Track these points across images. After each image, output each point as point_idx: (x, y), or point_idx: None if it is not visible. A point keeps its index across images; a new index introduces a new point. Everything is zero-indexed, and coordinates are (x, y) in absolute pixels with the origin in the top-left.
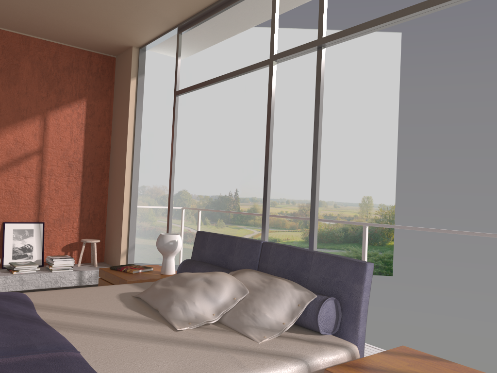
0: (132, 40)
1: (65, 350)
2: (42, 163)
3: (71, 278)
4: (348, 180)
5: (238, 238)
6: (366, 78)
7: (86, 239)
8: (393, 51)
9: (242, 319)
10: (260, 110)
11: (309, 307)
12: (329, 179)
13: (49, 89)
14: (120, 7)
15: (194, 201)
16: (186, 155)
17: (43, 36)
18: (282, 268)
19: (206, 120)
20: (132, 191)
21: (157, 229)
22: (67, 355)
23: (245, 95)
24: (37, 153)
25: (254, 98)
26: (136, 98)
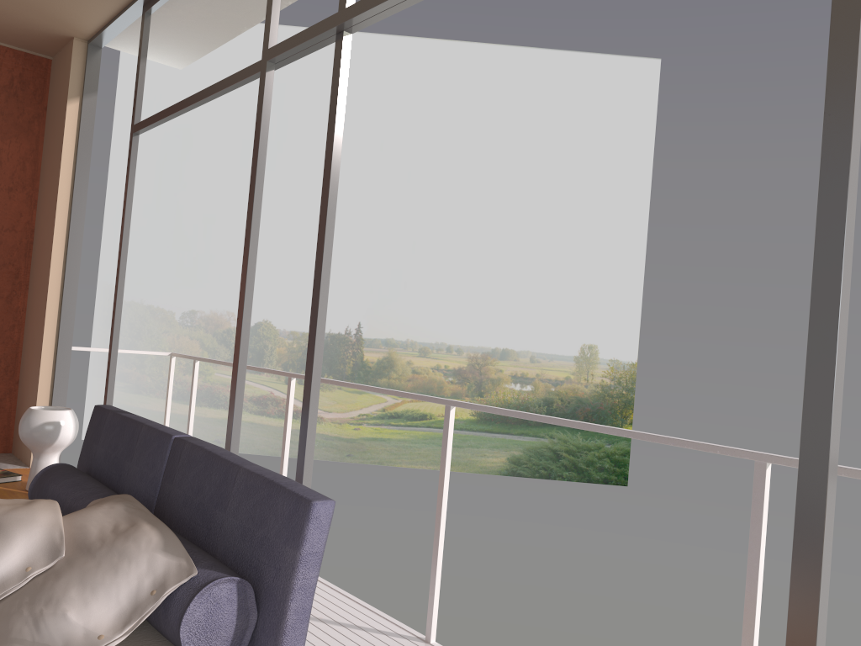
0: (68, 24)
1: None
2: None
3: None
4: (557, 315)
5: (143, 425)
6: (595, 137)
7: None
8: (645, 92)
9: (15, 622)
10: (408, 184)
11: (176, 598)
12: (523, 313)
13: None
14: None
15: (283, 342)
16: (271, 259)
17: None
18: (190, 497)
19: (310, 198)
20: (62, 318)
21: (214, 390)
22: None
23: (381, 156)
24: None
25: (397, 163)
26: (78, 138)
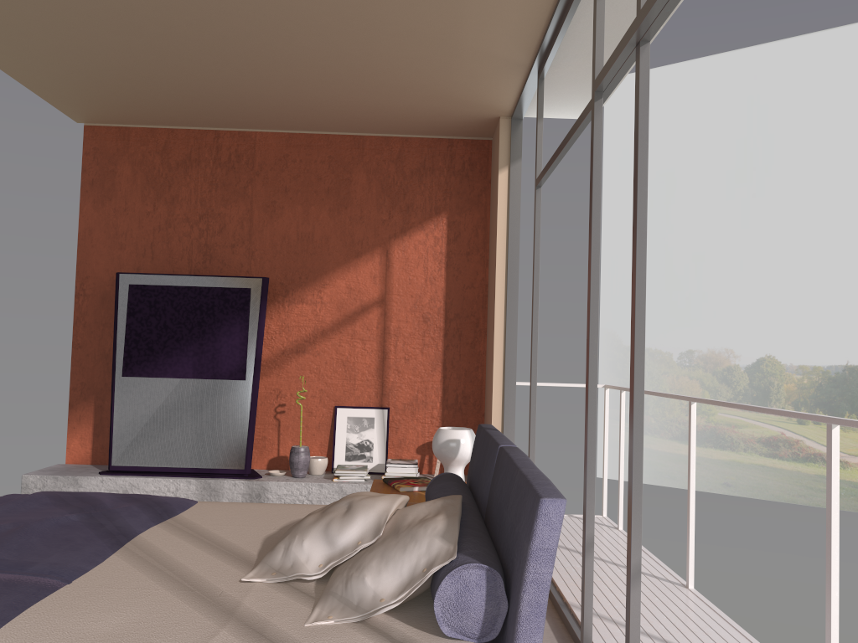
0: (491, 107)
1: (50, 577)
2: (385, 319)
3: None
4: None
5: (490, 438)
6: None
7: None
8: None
9: (337, 580)
10: None
11: (439, 577)
12: None
13: (392, 207)
14: (429, 61)
15: (791, 378)
16: (769, 290)
17: (380, 131)
18: (497, 498)
19: (808, 218)
20: (506, 358)
21: (718, 430)
22: (37, 583)
23: None
24: (378, 304)
25: None
26: (508, 201)
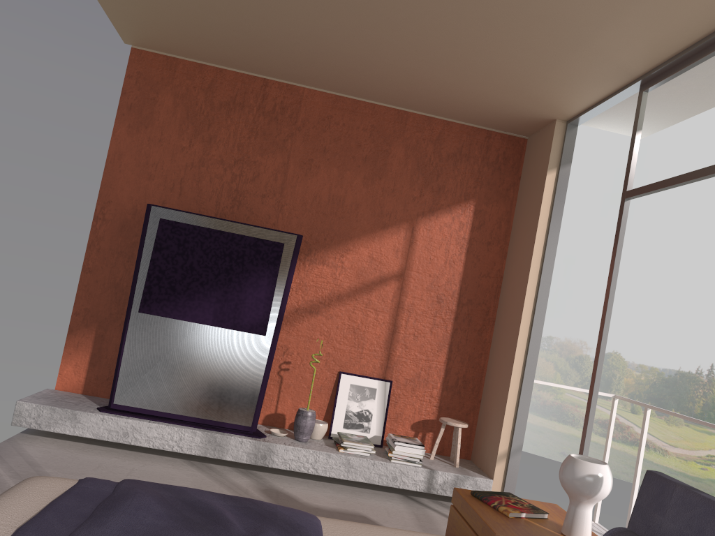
0: (557, 109)
1: None
2: (401, 293)
3: (416, 478)
4: None
5: None
6: None
7: (447, 419)
8: None
9: None
10: None
11: None
12: None
13: (424, 186)
14: (542, 52)
15: (631, 373)
16: (624, 297)
17: (426, 110)
18: None
19: (666, 244)
20: (528, 354)
21: (564, 407)
22: None
23: None
24: (396, 278)
25: None
26: (552, 202)
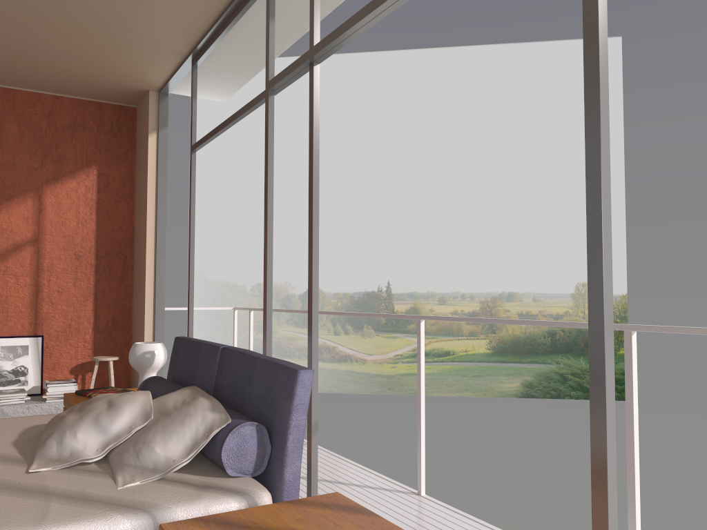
0: (144, 81)
1: None
2: (39, 256)
3: None
4: (552, 260)
5: (203, 344)
6: (570, 109)
7: (99, 357)
8: (610, 65)
9: (125, 455)
10: (417, 166)
11: (219, 436)
12: (523, 261)
13: (45, 157)
14: (101, 37)
15: (330, 302)
16: None
17: (32, 87)
18: (231, 383)
19: (341, 187)
20: (156, 288)
21: (280, 343)
22: None
23: (394, 147)
24: (31, 243)
25: (407, 151)
26: (157, 160)
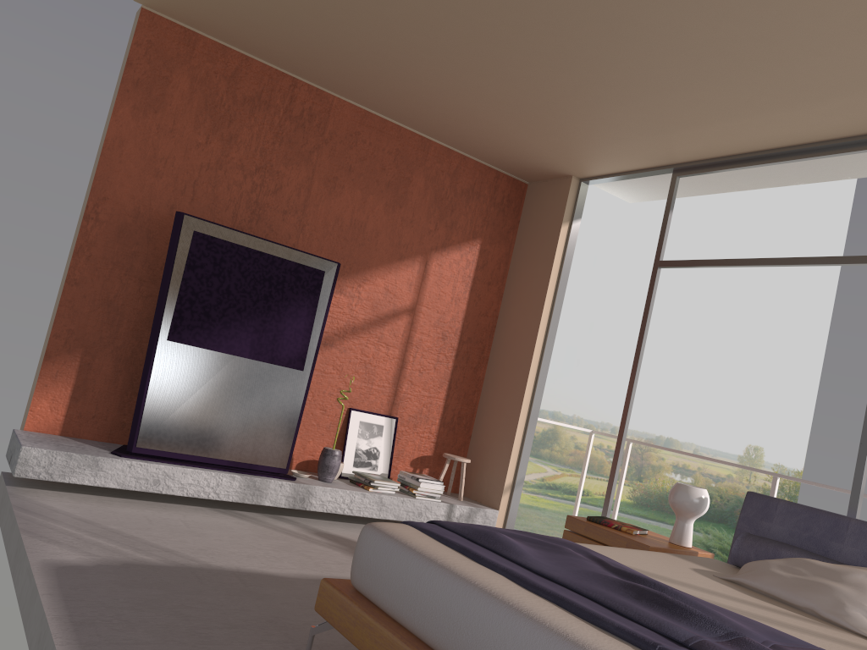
0: (582, 169)
1: (825, 649)
2: (411, 329)
3: (438, 513)
4: (725, 412)
5: (851, 519)
6: (783, 244)
7: (451, 455)
8: (838, 206)
9: None
10: (592, 267)
11: None
12: (692, 405)
13: (439, 220)
14: (617, 130)
15: None
16: None
17: (450, 142)
18: None
19: None
20: (535, 394)
21: None
22: None
23: None
24: (408, 312)
25: (585, 247)
26: (563, 253)
